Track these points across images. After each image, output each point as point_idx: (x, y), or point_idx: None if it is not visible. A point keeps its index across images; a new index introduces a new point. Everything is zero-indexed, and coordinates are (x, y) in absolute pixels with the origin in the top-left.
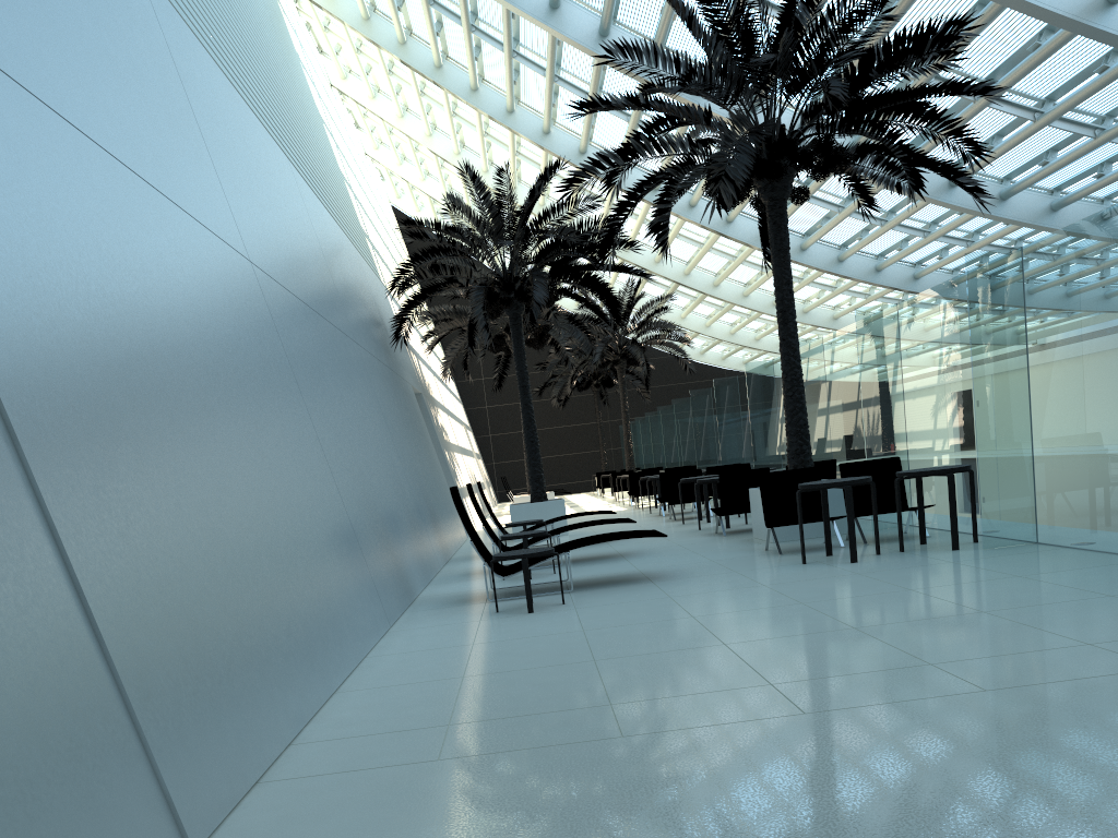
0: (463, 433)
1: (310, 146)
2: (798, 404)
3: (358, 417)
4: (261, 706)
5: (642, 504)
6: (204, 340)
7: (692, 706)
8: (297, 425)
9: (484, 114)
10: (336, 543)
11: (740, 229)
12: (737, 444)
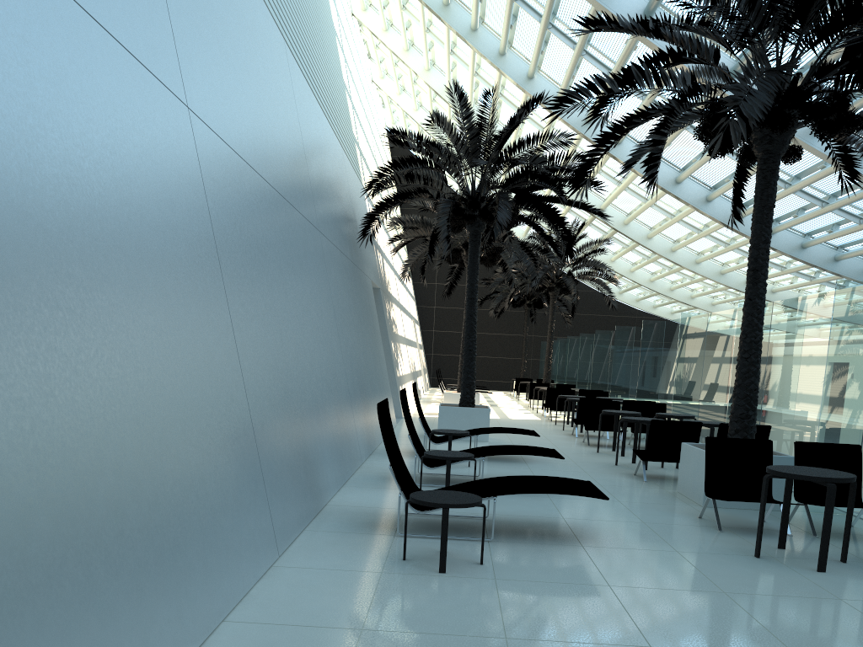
0: (411, 326)
1: (315, 45)
2: (753, 367)
3: (301, 306)
4: None
5: (556, 419)
6: (36, 172)
7: None
8: (201, 309)
9: (478, 52)
10: (220, 463)
11: (686, 191)
12: (653, 383)
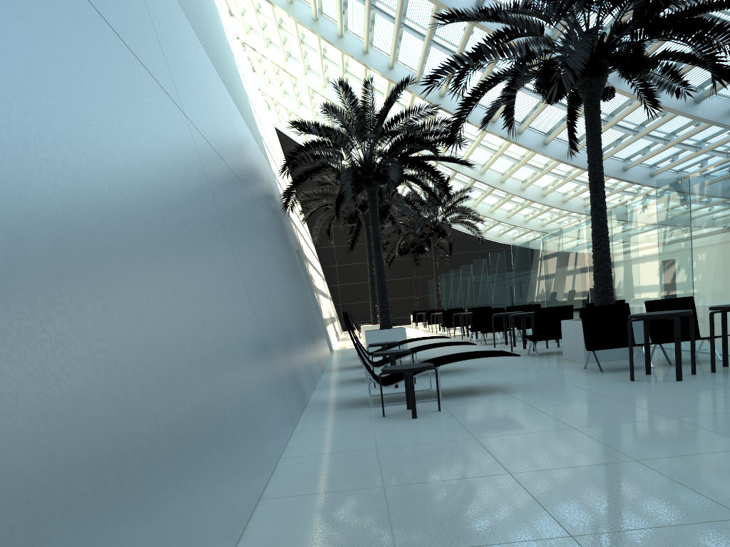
0: (322, 282)
1: (226, 64)
2: (605, 255)
3: (264, 257)
4: (194, 535)
5: (454, 333)
6: (142, 157)
7: (678, 546)
8: (222, 252)
9: (347, 54)
10: (254, 356)
11: (527, 139)
12: (527, 291)
